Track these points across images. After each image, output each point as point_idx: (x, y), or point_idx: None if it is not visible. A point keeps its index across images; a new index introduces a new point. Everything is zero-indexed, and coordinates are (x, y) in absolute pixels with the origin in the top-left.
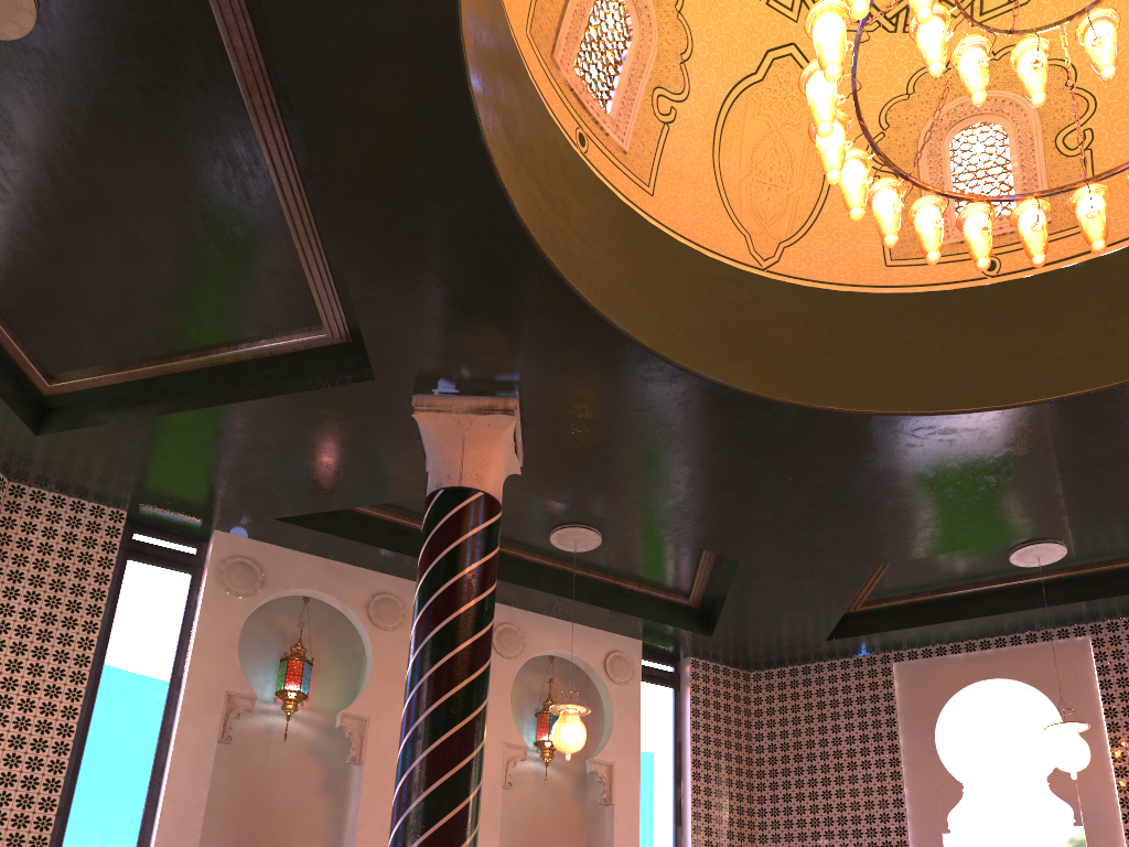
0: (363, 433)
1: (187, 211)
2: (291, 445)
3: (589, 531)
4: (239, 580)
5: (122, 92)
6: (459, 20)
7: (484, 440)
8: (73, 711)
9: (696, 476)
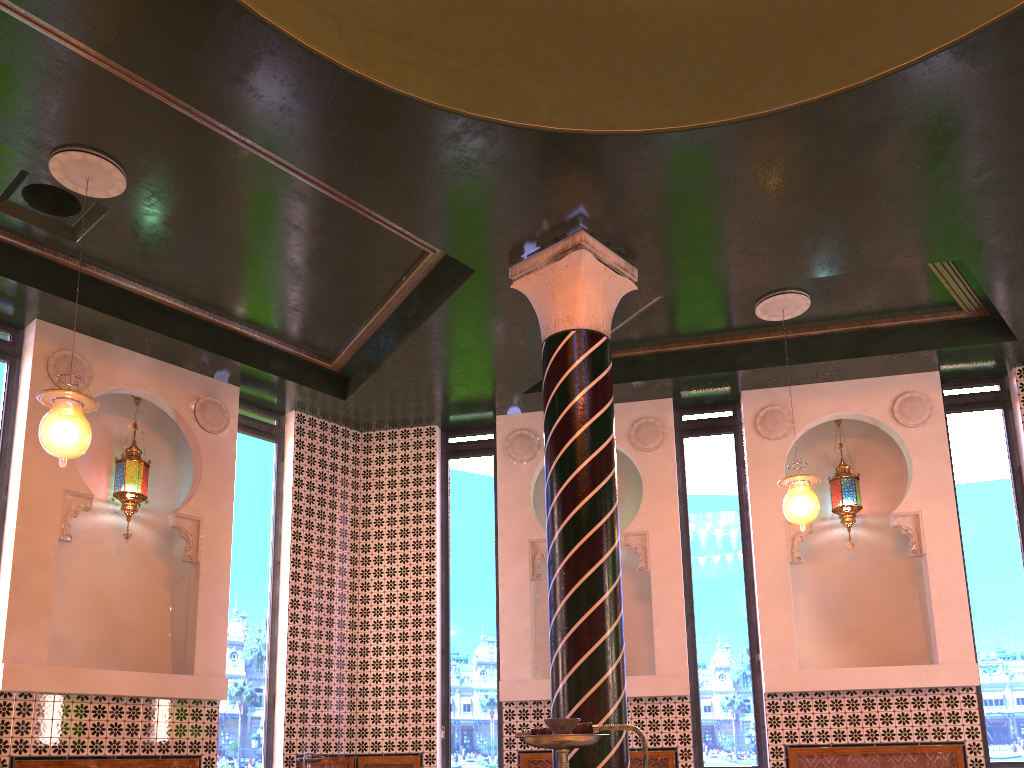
0: (510, 311)
1: (285, 224)
2: (476, 340)
3: (786, 295)
4: (520, 450)
5: (190, 180)
6: (253, 12)
7: (567, 282)
8: (432, 581)
9: (815, 208)
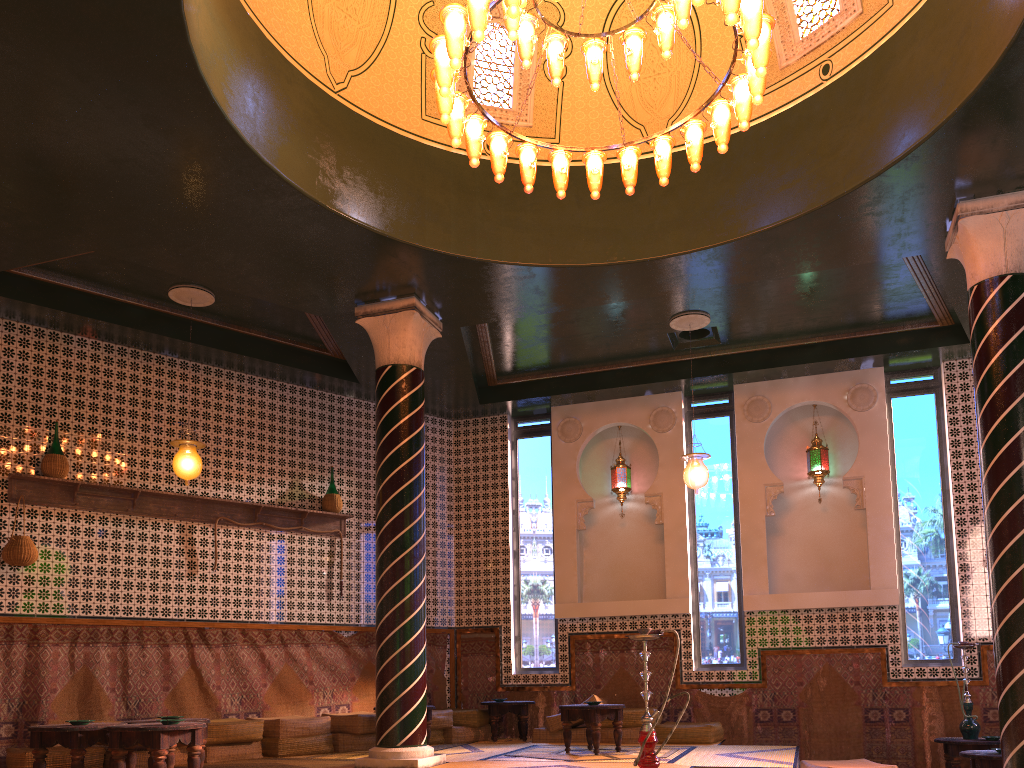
0: None
1: (799, 287)
2: None
3: None
4: None
5: (730, 299)
6: (655, 259)
7: (966, 245)
8: None
9: None
